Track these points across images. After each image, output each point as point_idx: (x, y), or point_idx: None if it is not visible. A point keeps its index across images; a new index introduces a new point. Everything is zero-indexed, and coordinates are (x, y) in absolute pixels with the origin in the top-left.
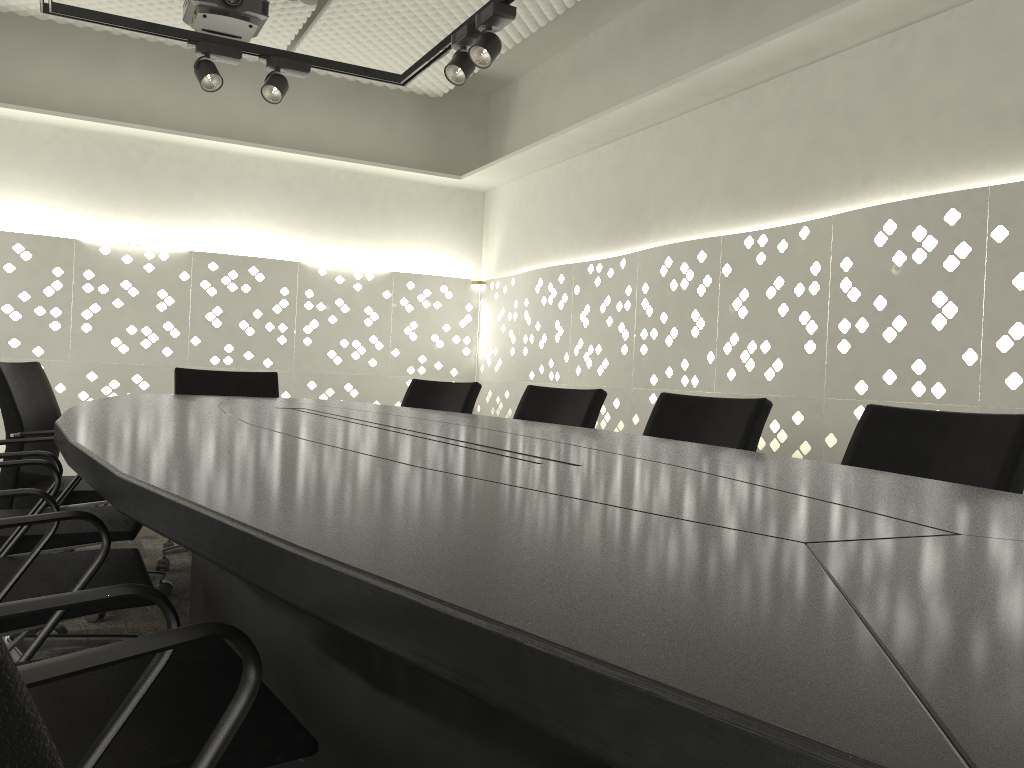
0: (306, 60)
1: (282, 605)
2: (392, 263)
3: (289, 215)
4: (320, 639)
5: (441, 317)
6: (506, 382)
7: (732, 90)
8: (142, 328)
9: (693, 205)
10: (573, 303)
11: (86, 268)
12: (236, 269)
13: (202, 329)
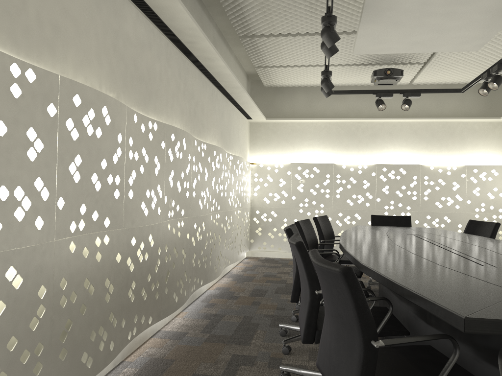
0: (418, 91)
1: (404, 301)
2: (465, 160)
3: (416, 144)
4: (414, 311)
5: (492, 184)
6: None
7: None
8: (357, 195)
9: None
10: None
11: (337, 174)
12: (394, 170)
13: (380, 195)
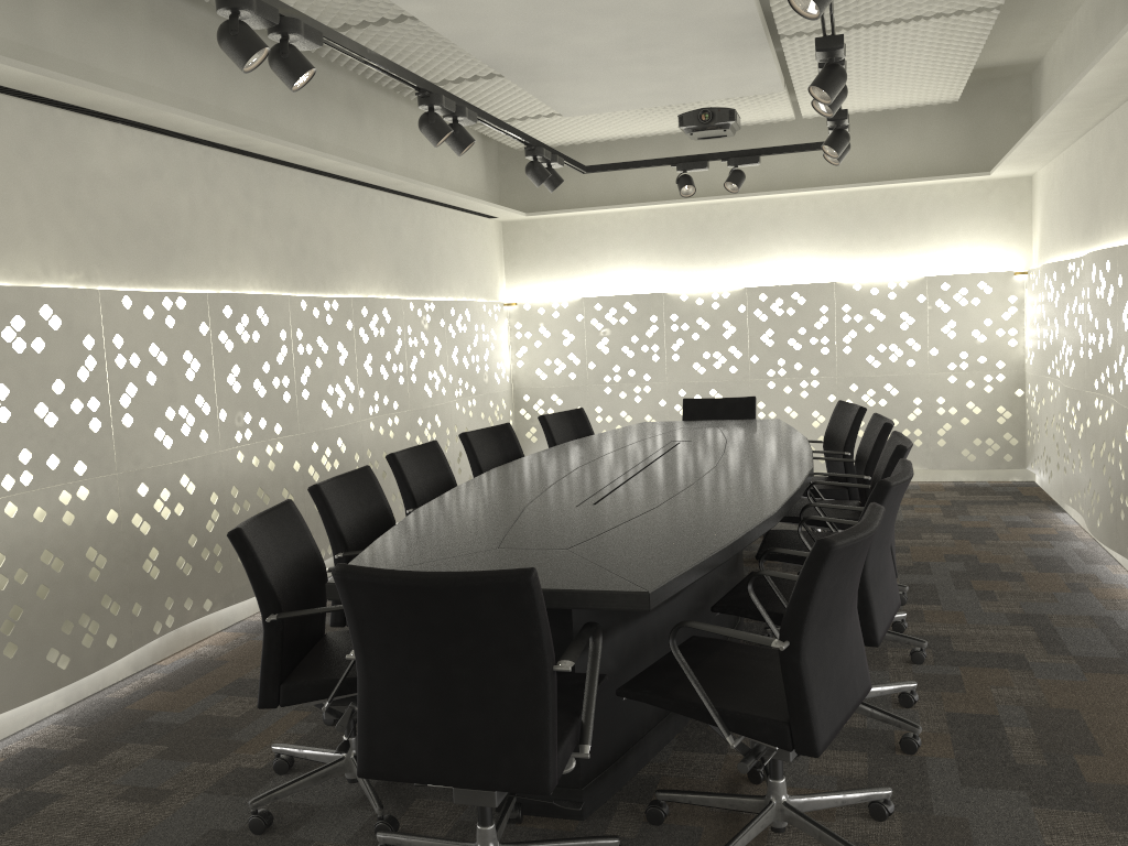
0: (756, 152)
1: None
2: (930, 266)
3: (828, 240)
4: None
5: (981, 312)
6: (1035, 375)
7: (1124, 95)
8: (713, 353)
9: (1118, 208)
10: (1061, 301)
11: (672, 313)
12: (781, 297)
13: (758, 349)
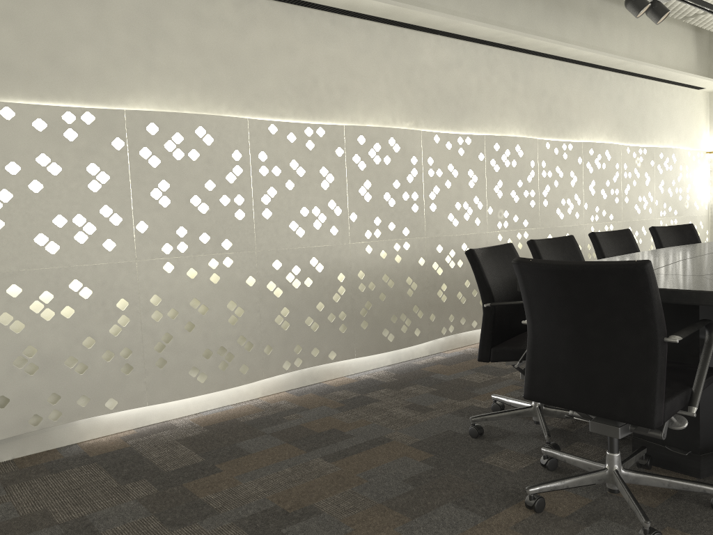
0: None
1: None
2: None
3: None
4: None
5: None
6: None
7: None
8: None
9: None
10: None
11: None
12: None
13: None
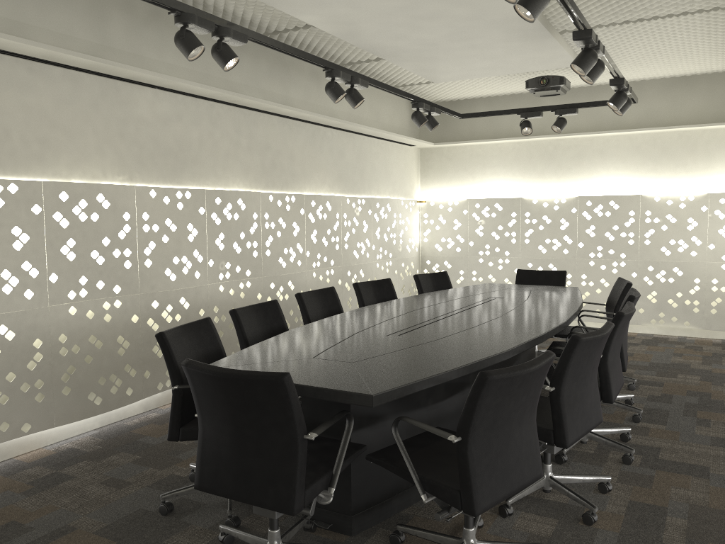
0: (574, 106)
1: None
2: (713, 186)
3: (638, 166)
4: None
5: None
6: None
7: None
8: (552, 239)
9: None
10: None
11: (526, 211)
12: (601, 203)
13: (584, 238)
